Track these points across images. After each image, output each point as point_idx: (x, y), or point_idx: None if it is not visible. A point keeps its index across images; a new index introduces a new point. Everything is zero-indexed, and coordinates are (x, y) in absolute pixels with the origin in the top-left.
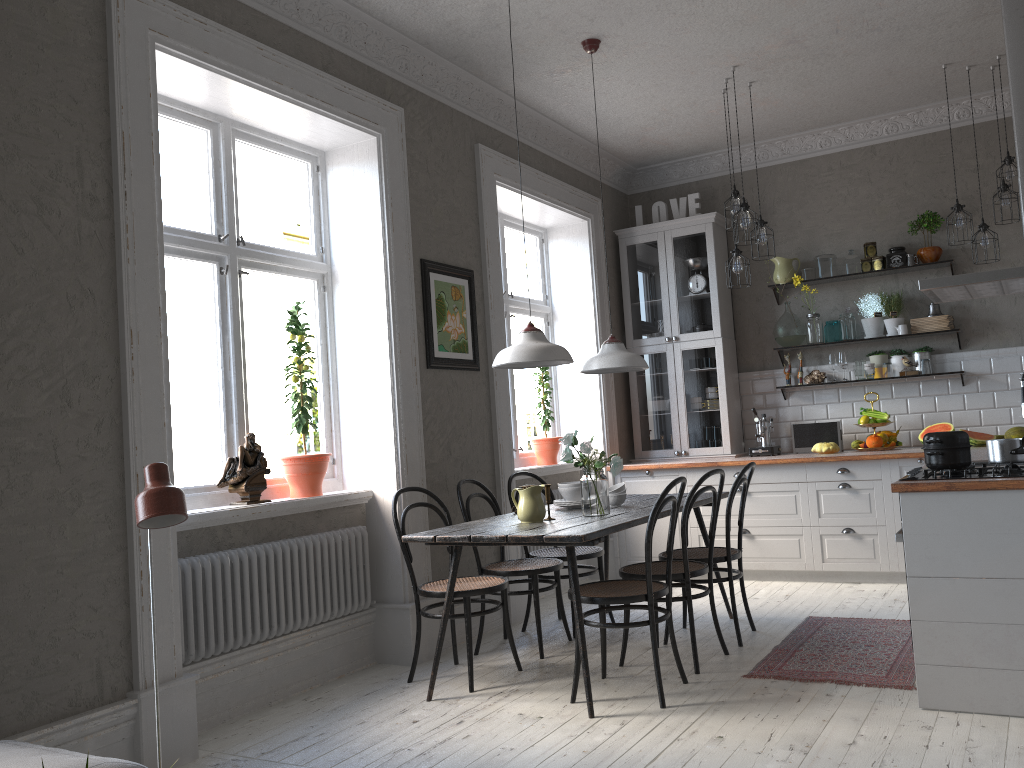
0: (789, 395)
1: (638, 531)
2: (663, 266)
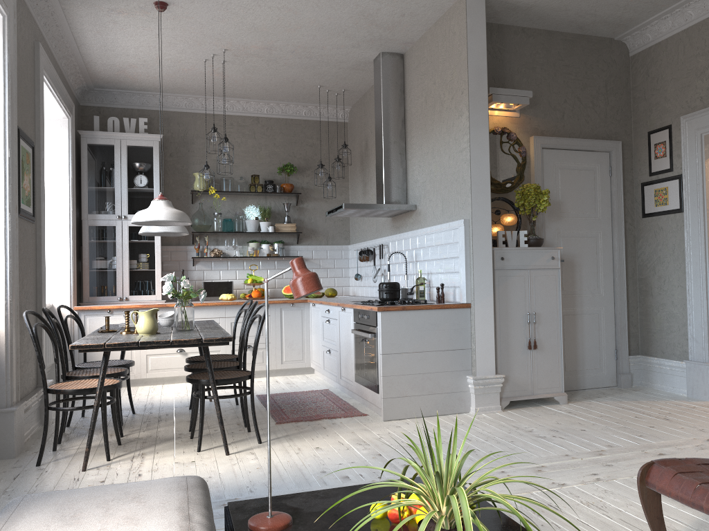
0: (196, 263)
1: (97, 354)
2: (118, 164)
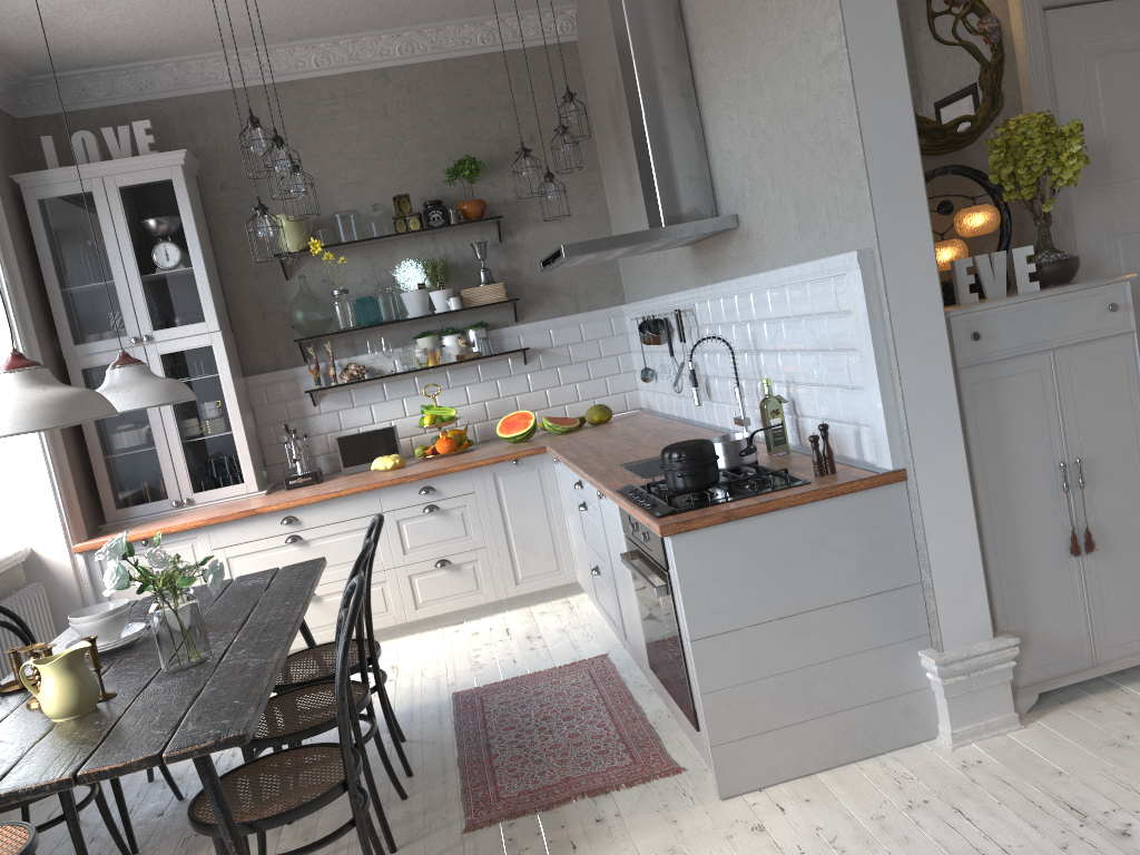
0: (320, 399)
1: None
2: (110, 231)
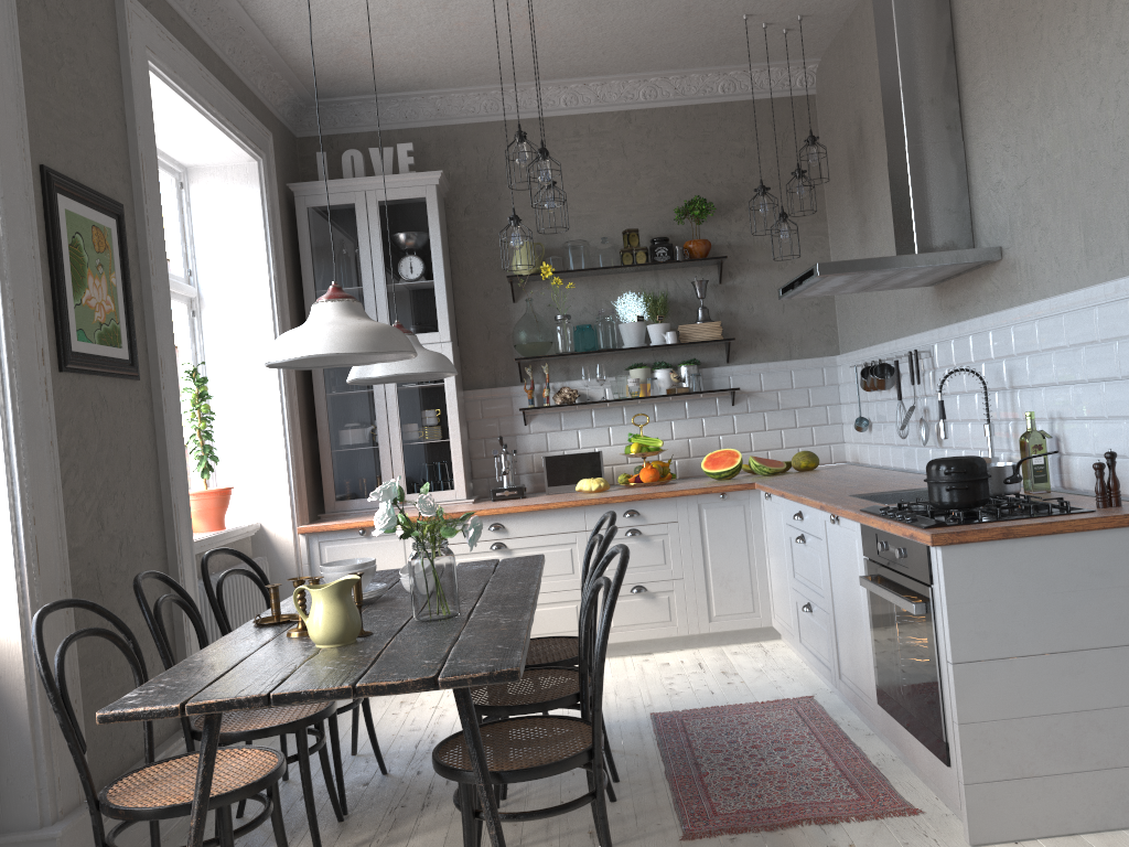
0: (530, 419)
1: None
2: (365, 240)
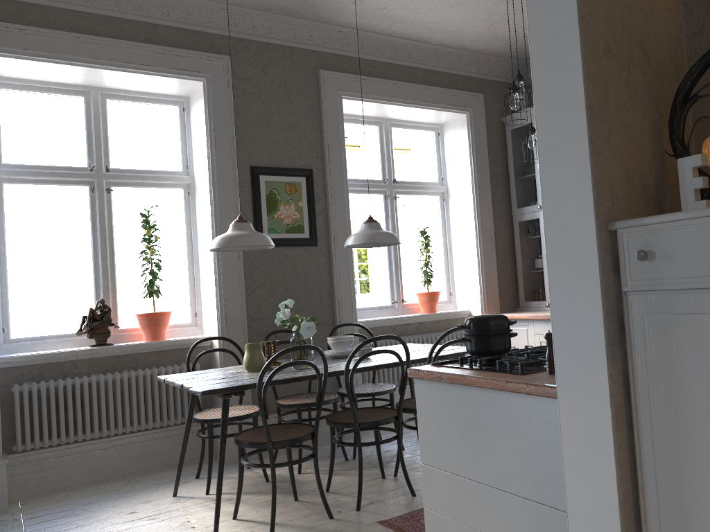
0: None
1: None
2: None
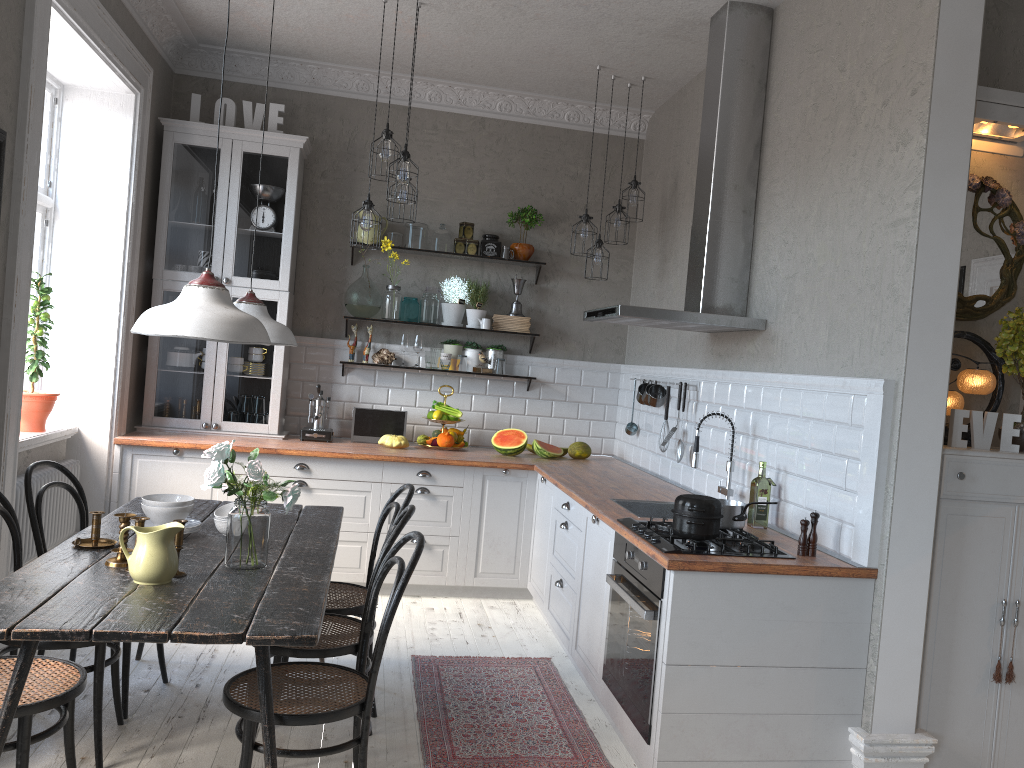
0: (348, 371)
1: None
2: (225, 184)
